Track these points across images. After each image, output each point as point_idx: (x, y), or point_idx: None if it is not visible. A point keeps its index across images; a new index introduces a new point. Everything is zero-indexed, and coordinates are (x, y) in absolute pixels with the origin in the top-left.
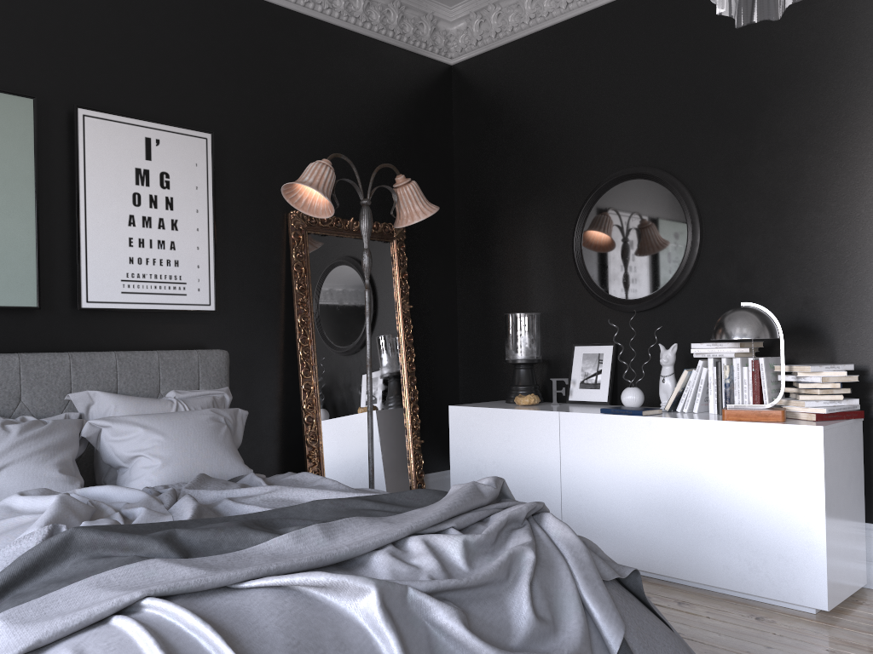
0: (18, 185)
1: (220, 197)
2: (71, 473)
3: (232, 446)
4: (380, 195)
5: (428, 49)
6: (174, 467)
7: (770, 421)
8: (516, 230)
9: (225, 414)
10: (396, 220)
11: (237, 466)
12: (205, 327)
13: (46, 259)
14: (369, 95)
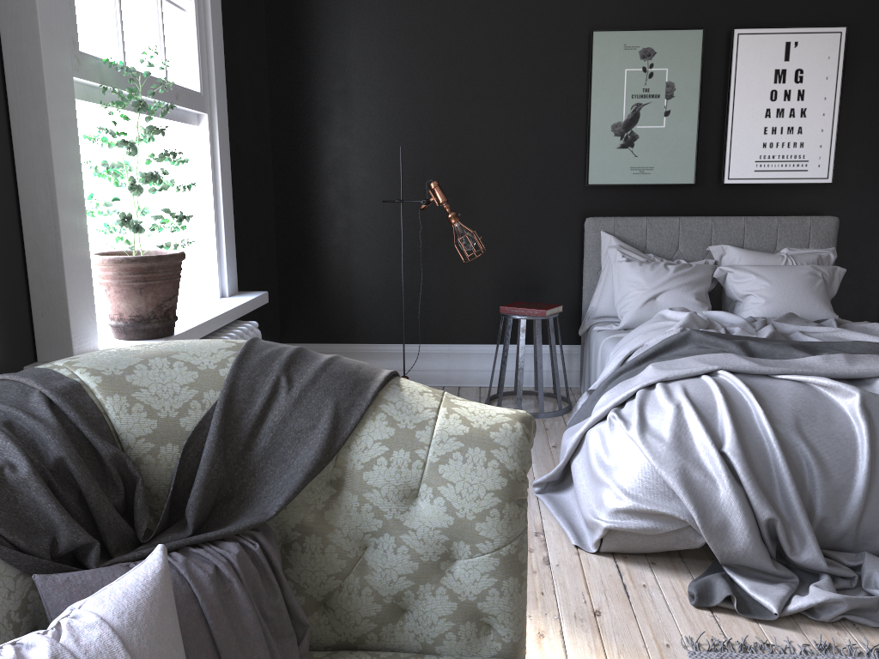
0: (687, 96)
1: (848, 82)
2: (702, 300)
3: (823, 296)
4: None
5: None
6: (773, 306)
7: None
8: None
9: (823, 270)
10: None
11: (824, 311)
12: (821, 197)
13: (702, 148)
14: None
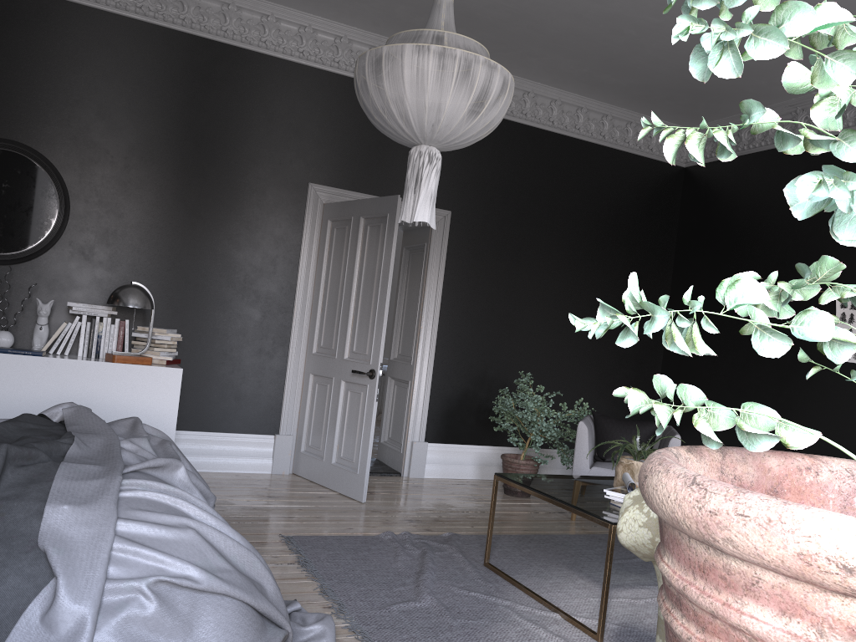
0: None
1: None
2: None
3: None
4: None
5: None
6: None
7: (144, 364)
8: None
9: None
10: None
11: None
12: None
13: None
14: None
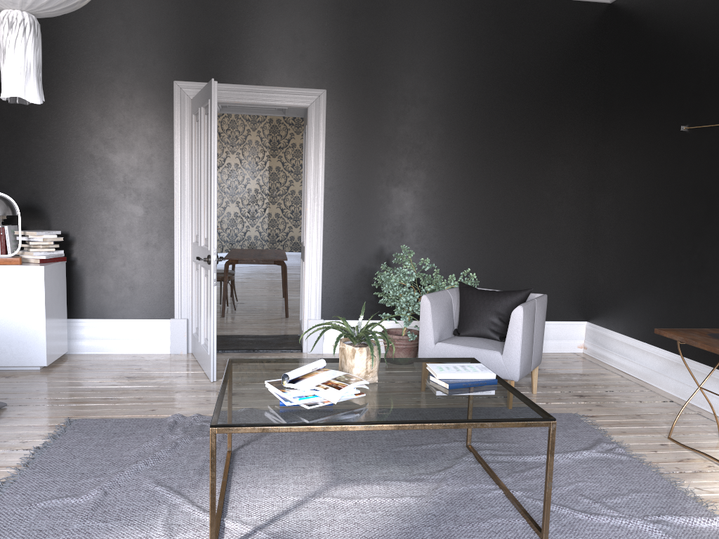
0: None
1: None
2: None
3: None
4: None
5: None
6: None
7: (13, 264)
8: None
9: None
10: None
11: None
12: None
13: None
14: None
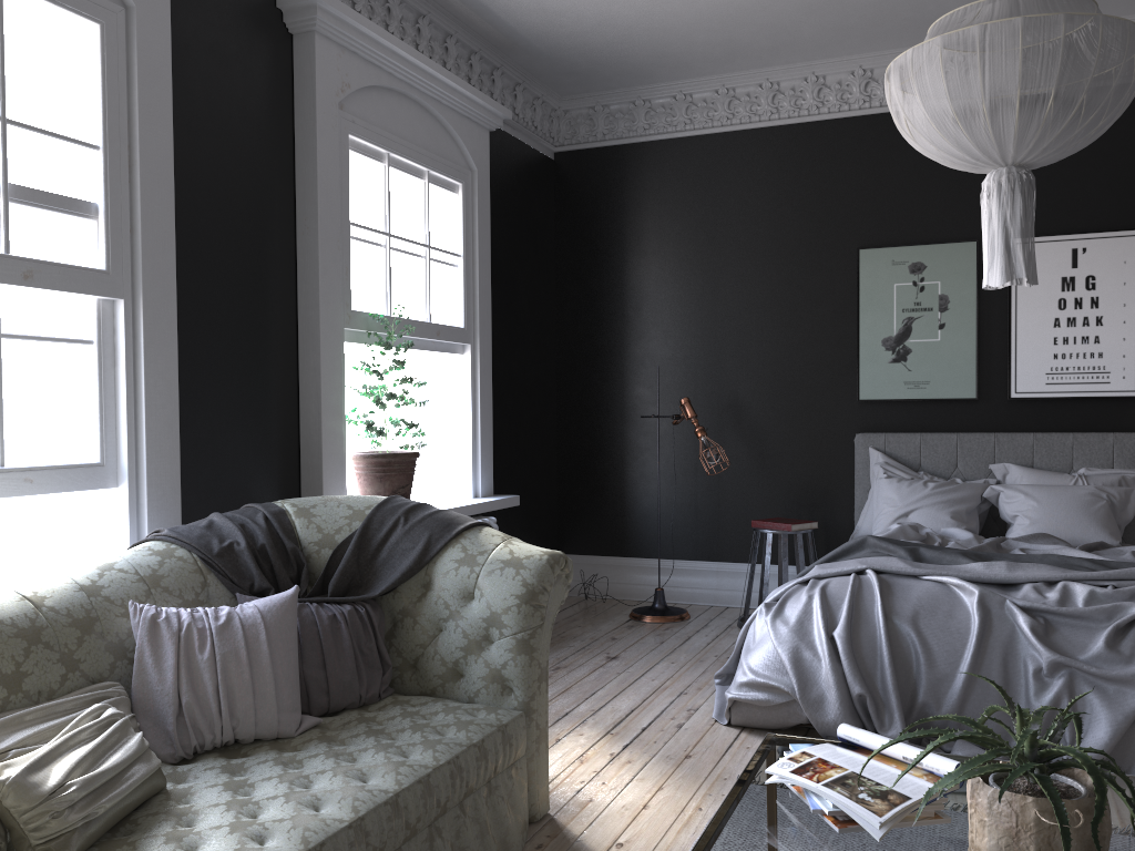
0: (963, 308)
1: None
2: (961, 520)
3: (1102, 519)
4: None
5: None
6: (1038, 527)
7: None
8: None
9: (1111, 491)
10: None
11: (1100, 535)
12: (1133, 411)
13: (985, 361)
14: None
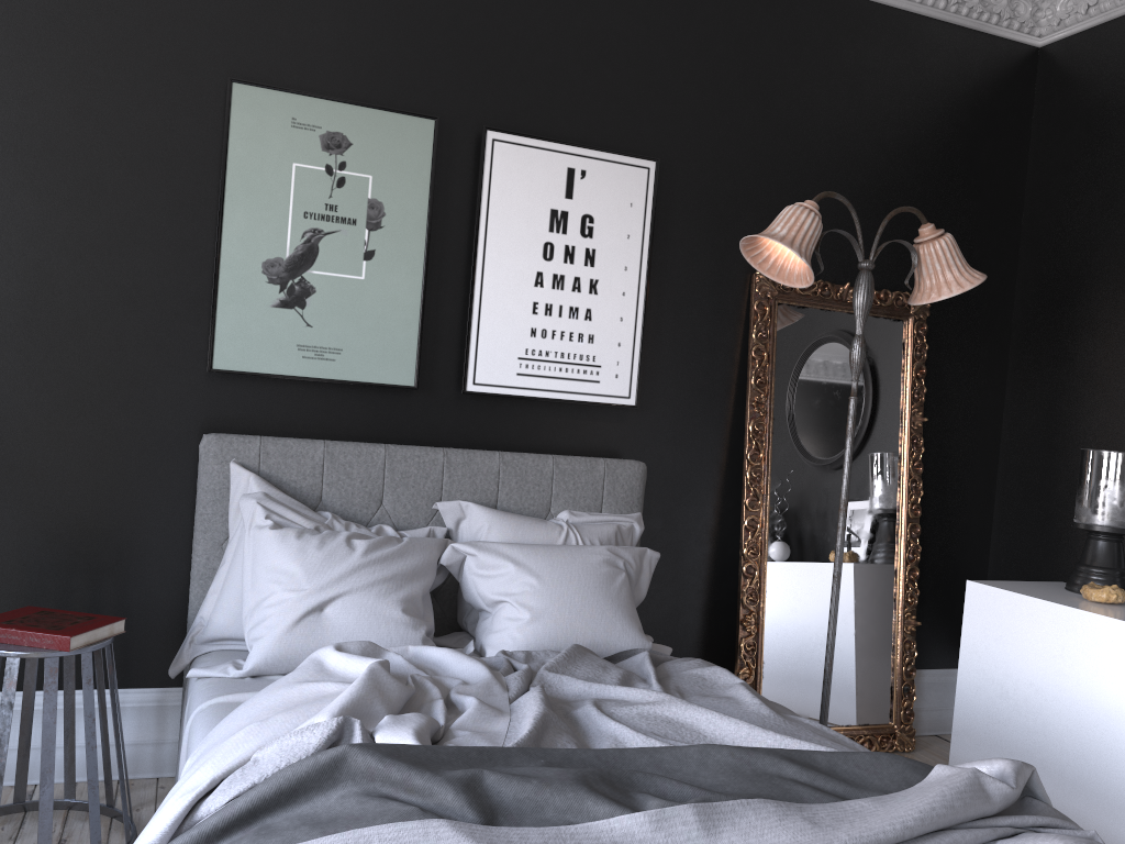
0: (406, 231)
1: (659, 249)
2: (417, 613)
3: (627, 605)
4: (896, 250)
5: (1001, 25)
6: (545, 626)
7: None
8: (1119, 313)
9: (626, 555)
10: (913, 293)
11: (630, 634)
12: (621, 427)
13: (431, 326)
14: (896, 100)
